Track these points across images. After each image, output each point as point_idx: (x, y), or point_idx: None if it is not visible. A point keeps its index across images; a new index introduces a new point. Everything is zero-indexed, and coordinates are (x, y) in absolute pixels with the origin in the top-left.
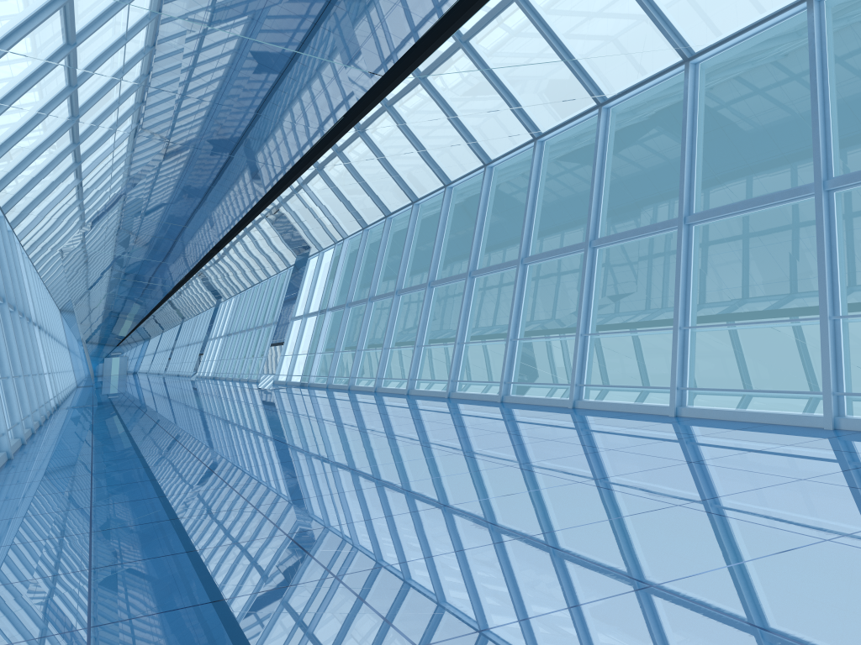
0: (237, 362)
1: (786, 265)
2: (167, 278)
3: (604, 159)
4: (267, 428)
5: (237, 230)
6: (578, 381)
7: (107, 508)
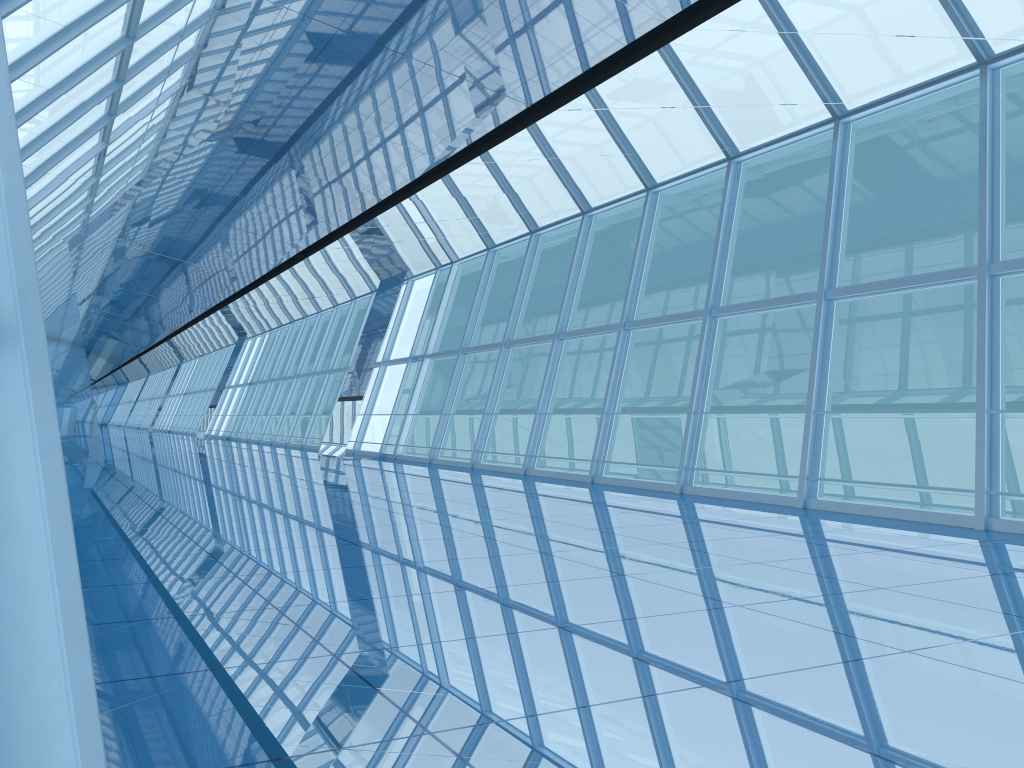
0: (267, 419)
1: (946, 354)
2: (206, 295)
3: (997, 143)
4: (471, 526)
5: (352, 224)
6: (986, 486)
7: (488, 746)
